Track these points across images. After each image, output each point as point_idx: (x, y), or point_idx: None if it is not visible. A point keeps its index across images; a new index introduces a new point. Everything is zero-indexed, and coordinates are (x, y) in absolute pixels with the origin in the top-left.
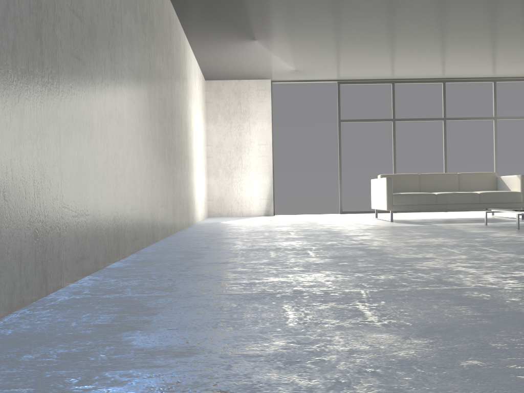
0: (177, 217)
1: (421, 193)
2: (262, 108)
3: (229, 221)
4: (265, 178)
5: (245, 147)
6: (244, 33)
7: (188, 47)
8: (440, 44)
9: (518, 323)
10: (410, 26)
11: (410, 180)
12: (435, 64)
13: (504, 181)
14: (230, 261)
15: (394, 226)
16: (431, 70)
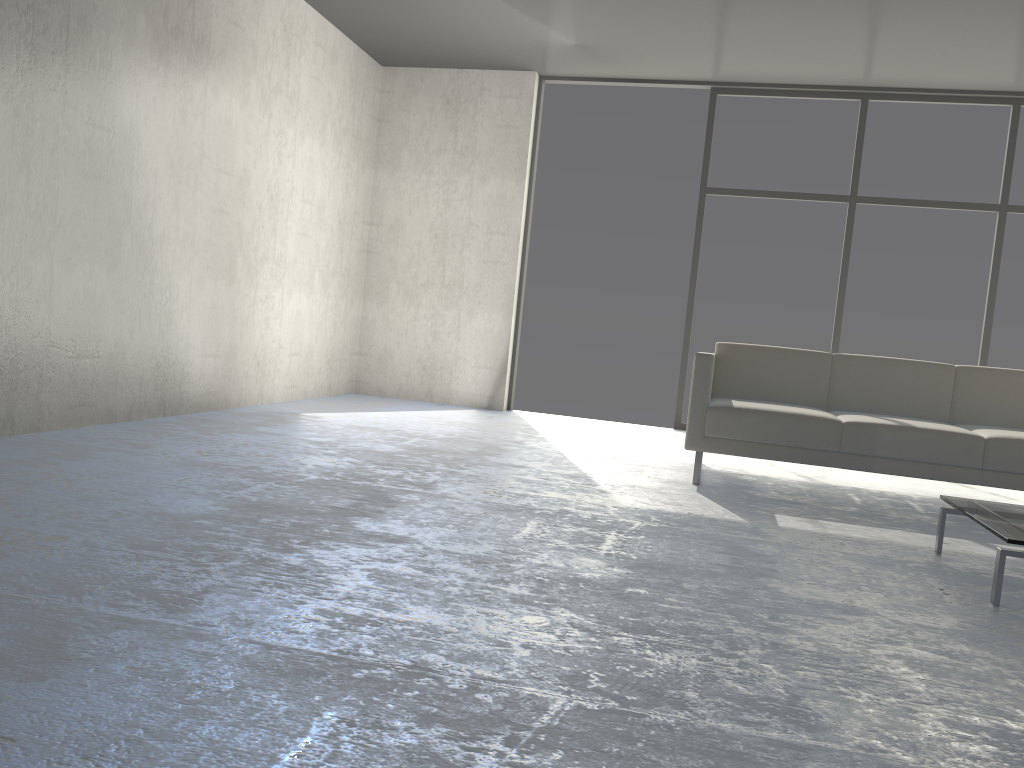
0: (43, 393)
1: (797, 414)
2: (508, 144)
3: (333, 413)
4: (495, 318)
5: (455, 237)
6: None
7: None
8: None
9: None
10: None
11: (801, 370)
12: (969, 42)
13: None
14: None
15: (629, 509)
16: (966, 63)
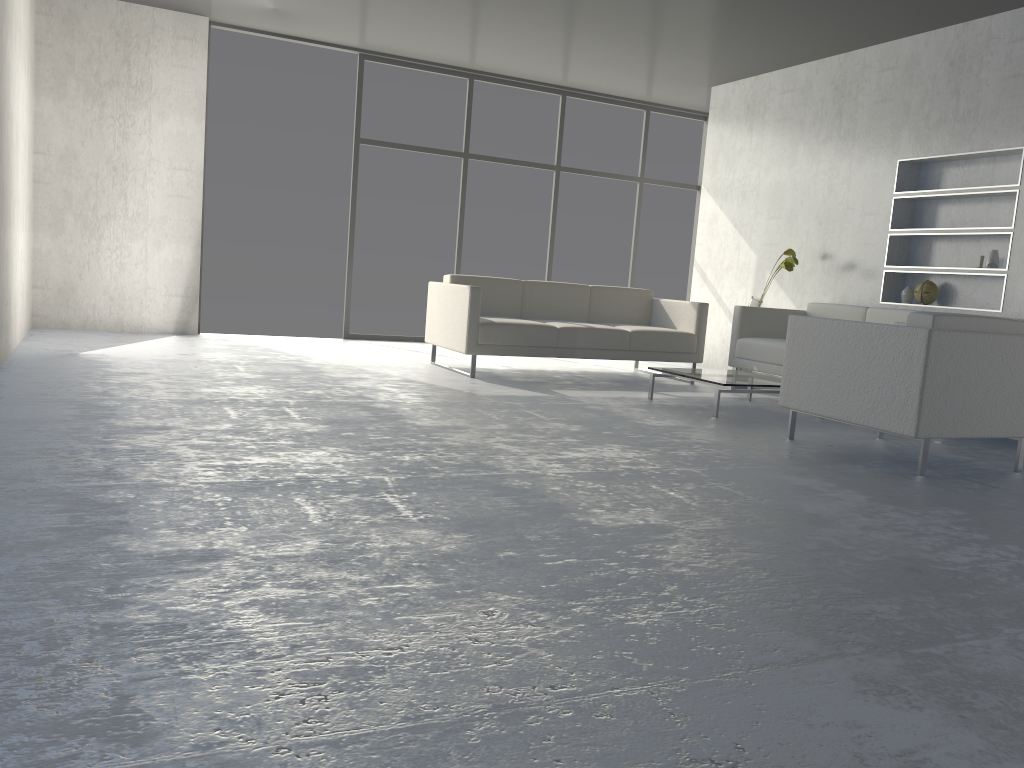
0: None
1: (533, 324)
2: (185, 84)
3: (100, 350)
4: (184, 249)
5: (136, 170)
6: None
7: None
8: (587, 24)
9: None
10: None
11: (505, 292)
12: (562, 58)
13: (665, 310)
14: (216, 546)
15: (491, 397)
16: (550, 68)
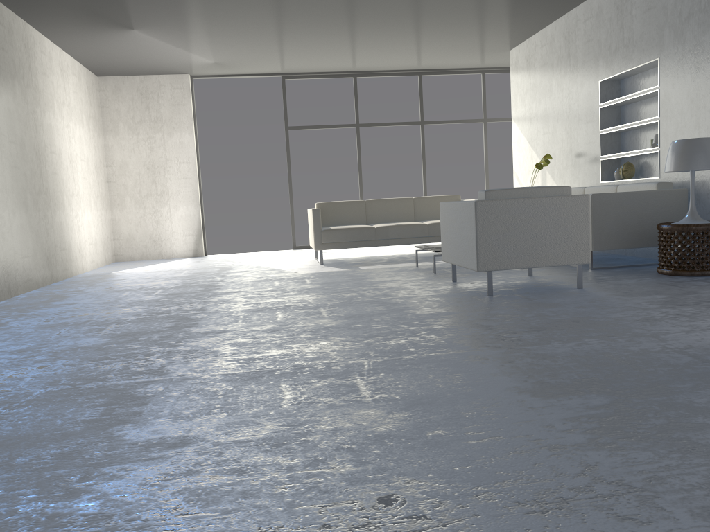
0: (17, 276)
1: (357, 227)
2: (180, 114)
3: (126, 270)
4: (190, 208)
5: (160, 167)
6: (111, 21)
7: (38, 39)
8: (386, 33)
9: (105, 428)
10: (330, 13)
11: (353, 209)
12: (396, 54)
13: None
14: None
15: (305, 274)
16: (396, 61)
